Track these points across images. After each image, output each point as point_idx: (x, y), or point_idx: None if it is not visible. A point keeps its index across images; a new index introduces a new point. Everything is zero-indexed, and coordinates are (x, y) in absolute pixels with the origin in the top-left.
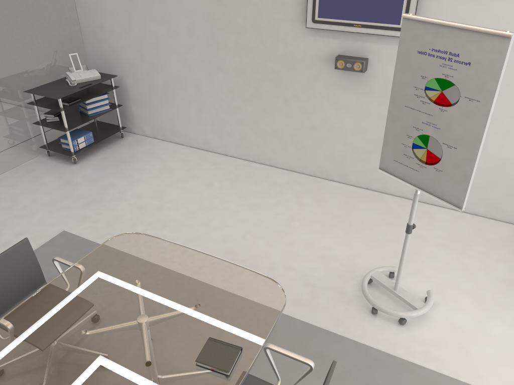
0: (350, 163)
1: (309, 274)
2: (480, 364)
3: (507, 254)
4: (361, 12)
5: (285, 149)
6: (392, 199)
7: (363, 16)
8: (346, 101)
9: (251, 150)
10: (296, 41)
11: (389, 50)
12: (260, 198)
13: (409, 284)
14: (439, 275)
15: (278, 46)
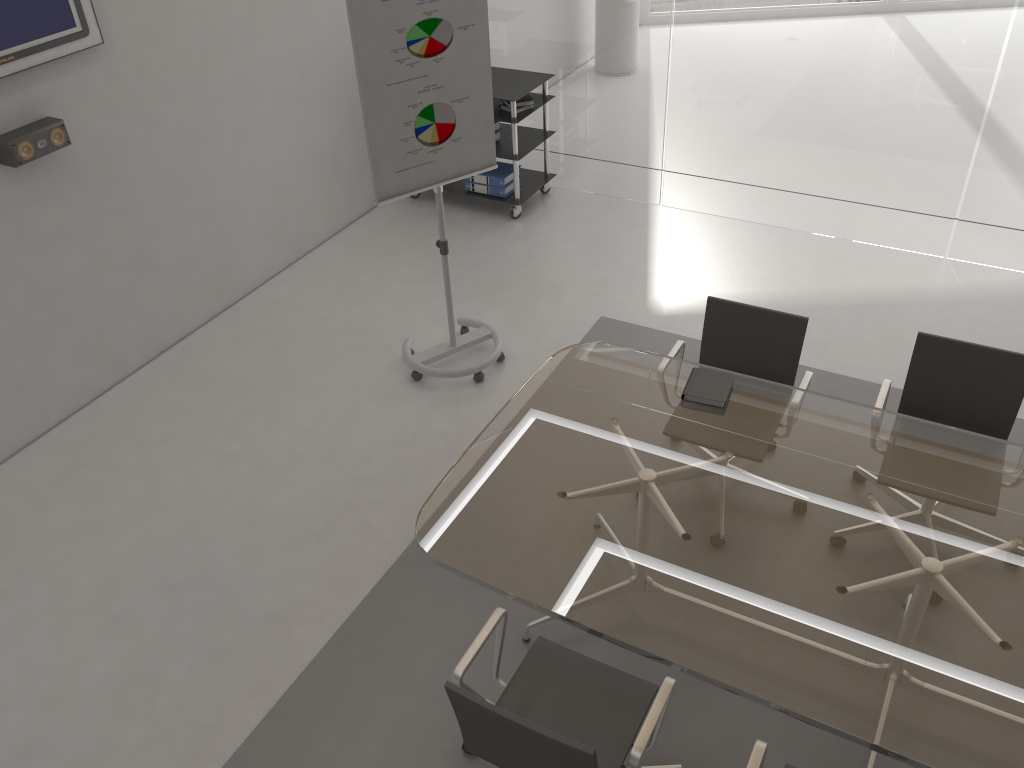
0: (116, 332)
1: (387, 437)
2: (564, 316)
3: (385, 260)
4: (1, 29)
5: None
6: (210, 330)
7: (9, 36)
8: (52, 223)
9: None
10: None
11: (74, 84)
12: (113, 499)
13: (429, 344)
14: (415, 317)
15: None
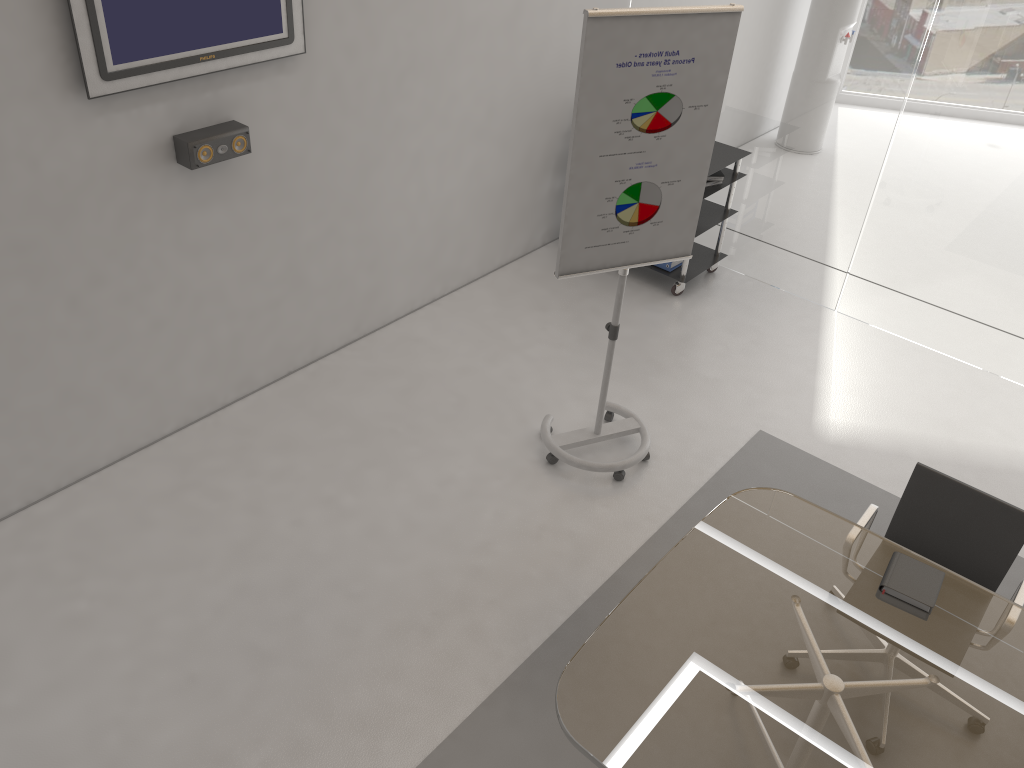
0: (250, 346)
1: (511, 525)
2: (719, 421)
3: (532, 315)
4: (209, 26)
5: (105, 415)
6: (342, 357)
7: (214, 34)
8: (213, 229)
9: (10, 482)
10: (61, 143)
11: (266, 90)
12: (215, 533)
13: (568, 423)
14: (558, 388)
15: (12, 174)
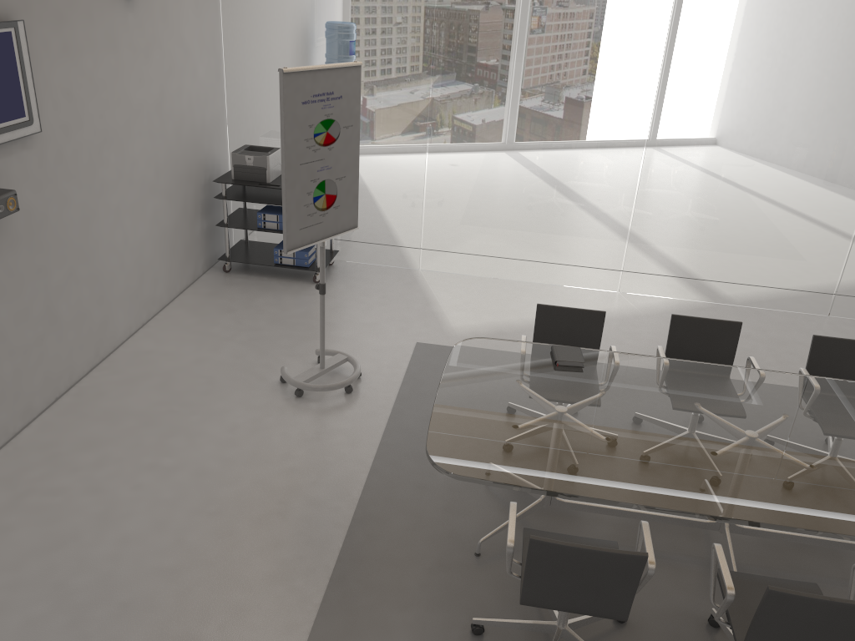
0: (27, 379)
1: (297, 438)
2: (390, 344)
3: (226, 317)
4: None
5: None
6: (95, 377)
7: None
8: None
9: None
10: None
11: (16, 163)
12: (72, 515)
13: (295, 371)
14: (274, 353)
15: None
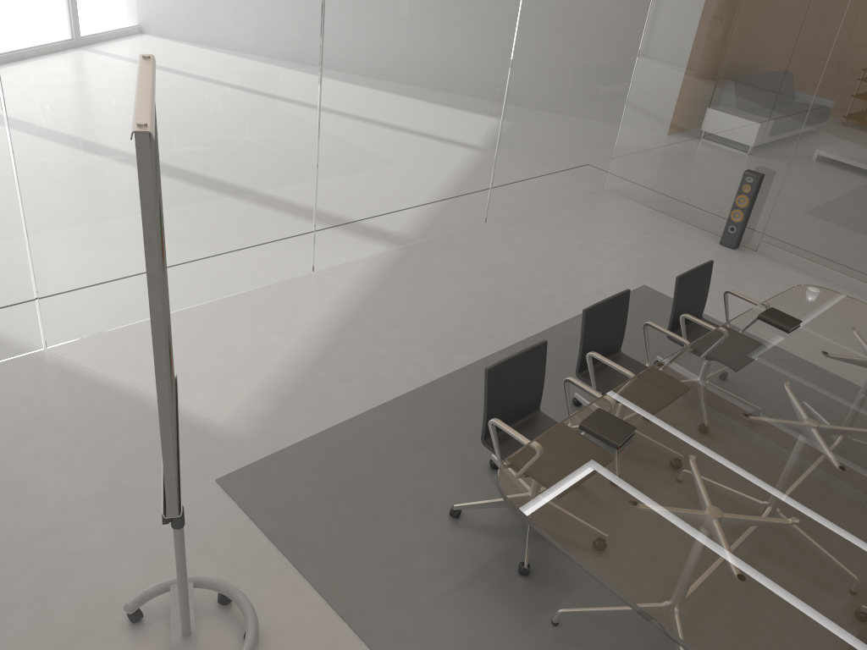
0: None
1: None
2: (187, 508)
3: None
4: None
5: None
6: None
7: None
8: None
9: None
10: None
11: None
12: None
13: None
14: None
15: None
